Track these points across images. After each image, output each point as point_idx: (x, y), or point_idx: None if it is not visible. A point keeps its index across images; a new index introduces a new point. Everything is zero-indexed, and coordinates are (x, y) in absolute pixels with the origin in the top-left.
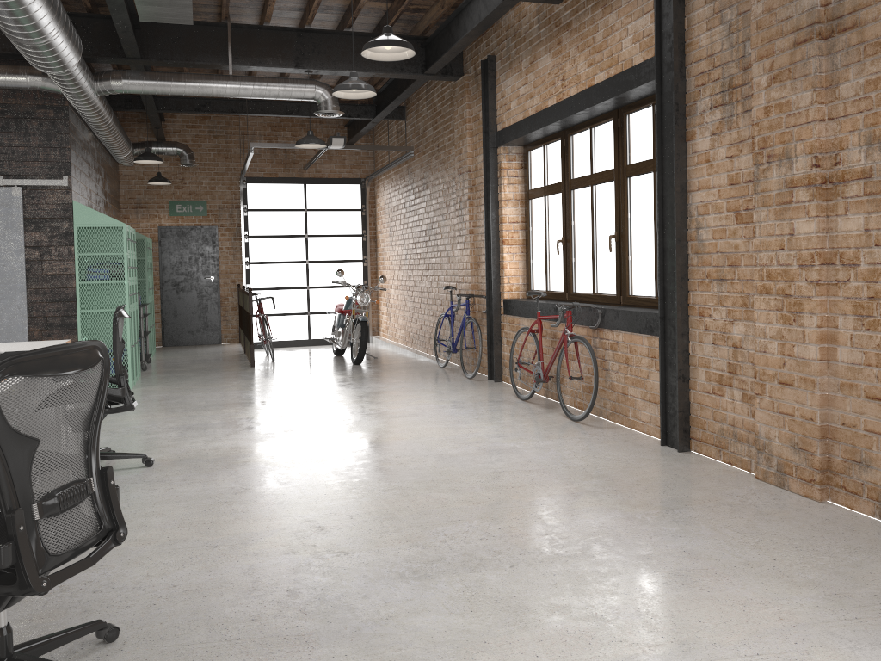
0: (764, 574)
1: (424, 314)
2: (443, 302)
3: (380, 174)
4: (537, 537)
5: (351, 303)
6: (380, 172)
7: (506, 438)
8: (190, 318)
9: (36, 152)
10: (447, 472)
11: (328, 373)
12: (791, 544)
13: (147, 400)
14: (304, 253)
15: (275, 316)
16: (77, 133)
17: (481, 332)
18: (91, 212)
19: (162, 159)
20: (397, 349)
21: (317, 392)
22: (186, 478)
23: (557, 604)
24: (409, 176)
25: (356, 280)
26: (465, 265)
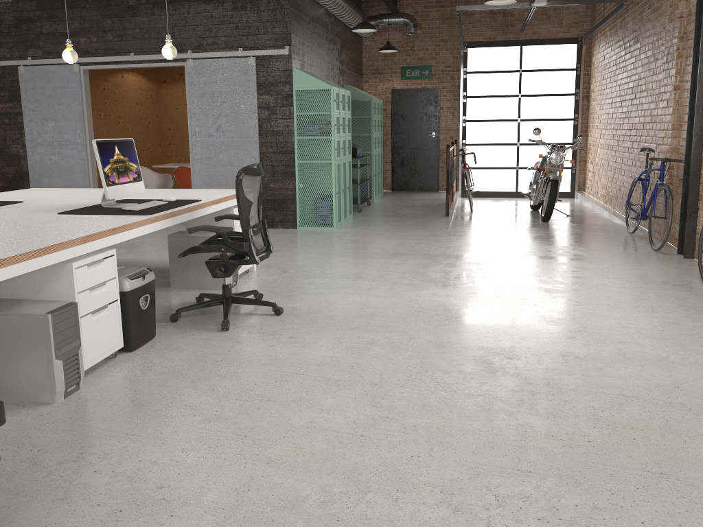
0: None
1: (623, 175)
2: (642, 164)
3: (595, 31)
4: None
5: (545, 161)
6: (595, 29)
7: (661, 342)
8: (414, 168)
9: (265, 26)
10: (559, 382)
11: (509, 229)
12: None
13: (337, 242)
14: (517, 112)
15: (486, 169)
16: (301, 8)
17: (676, 201)
18: (306, 76)
19: (375, 27)
20: (596, 208)
21: (484, 250)
22: (294, 336)
23: None
24: (621, 31)
25: (565, 138)
26: (665, 125)
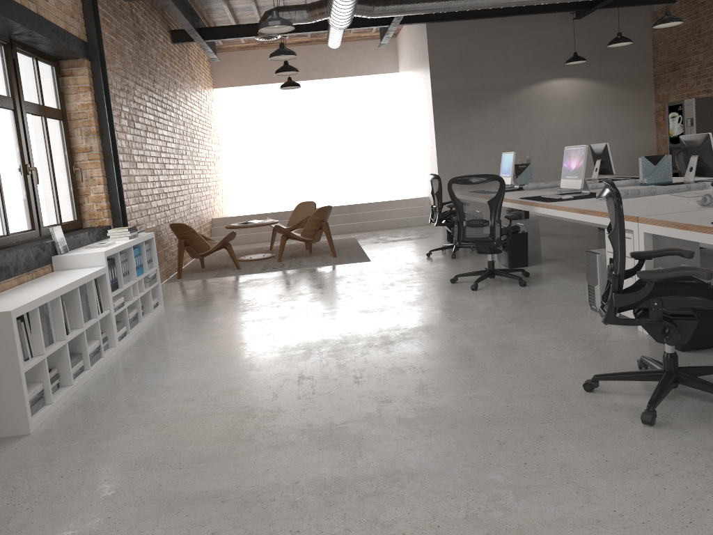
0: (102, 461)
1: None
2: None
3: None
4: (228, 529)
5: None
6: None
7: None
8: None
9: None
10: None
11: None
12: (5, 496)
13: None
14: None
15: None
16: None
17: None
18: None
19: None
20: None
21: None
22: None
23: (294, 441)
24: None
25: None
26: None
